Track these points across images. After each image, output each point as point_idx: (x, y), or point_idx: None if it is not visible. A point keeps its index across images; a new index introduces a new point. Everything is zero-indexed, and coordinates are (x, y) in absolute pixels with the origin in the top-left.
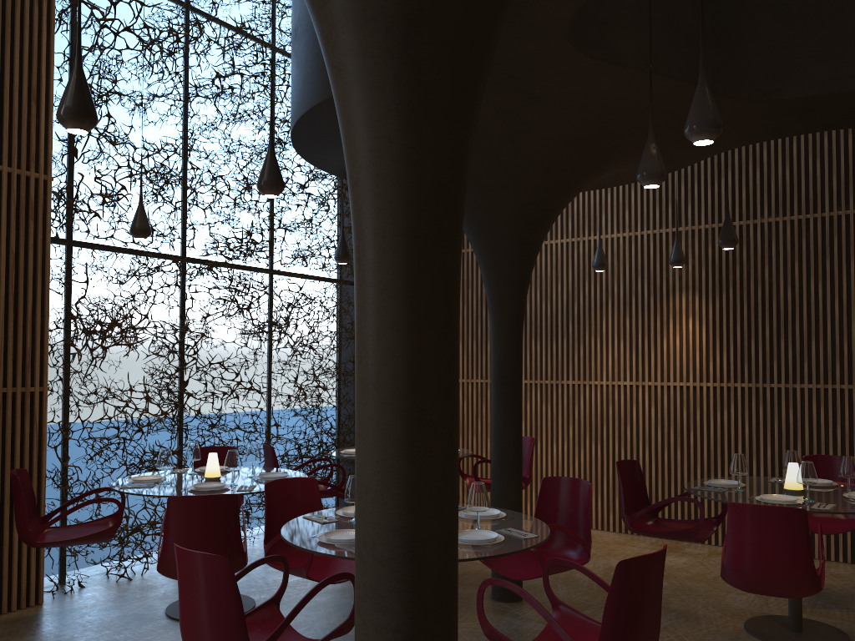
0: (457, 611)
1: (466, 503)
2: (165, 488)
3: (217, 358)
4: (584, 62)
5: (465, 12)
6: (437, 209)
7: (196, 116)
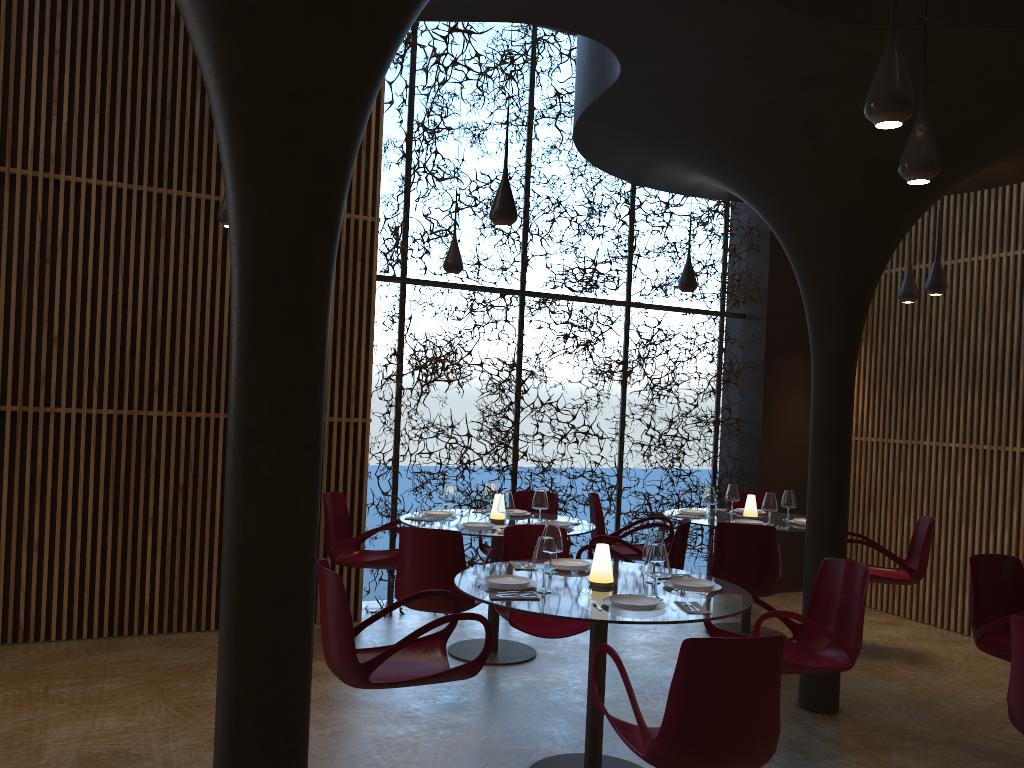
0: (298, 616)
1: (874, 597)
2: (441, 523)
3: (559, 399)
4: (836, 28)
5: (279, 69)
6: (270, 249)
7: (543, 139)
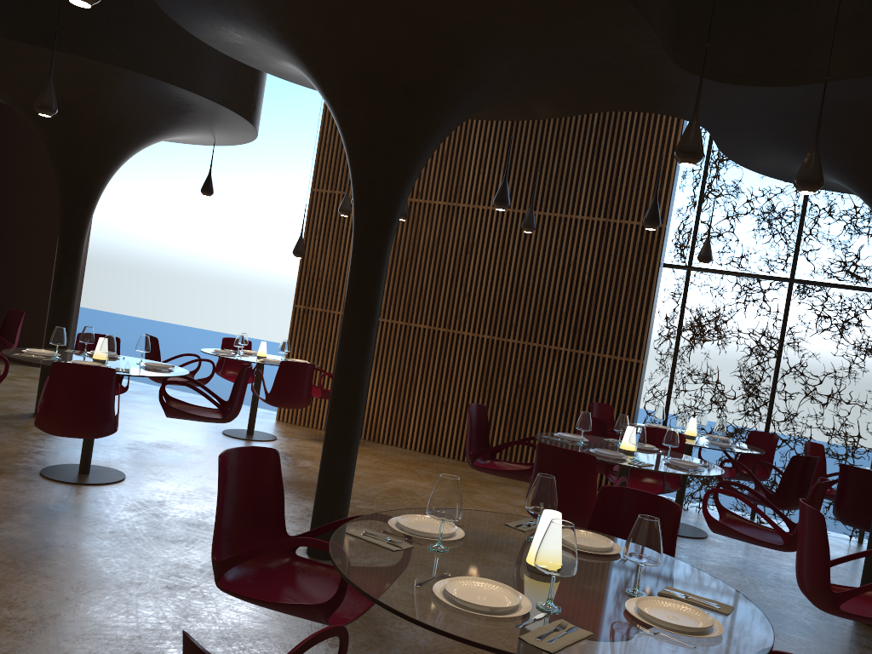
0: (351, 381)
1: None
2: None
3: (820, 368)
4: (788, 89)
5: (360, 174)
6: (357, 240)
7: None
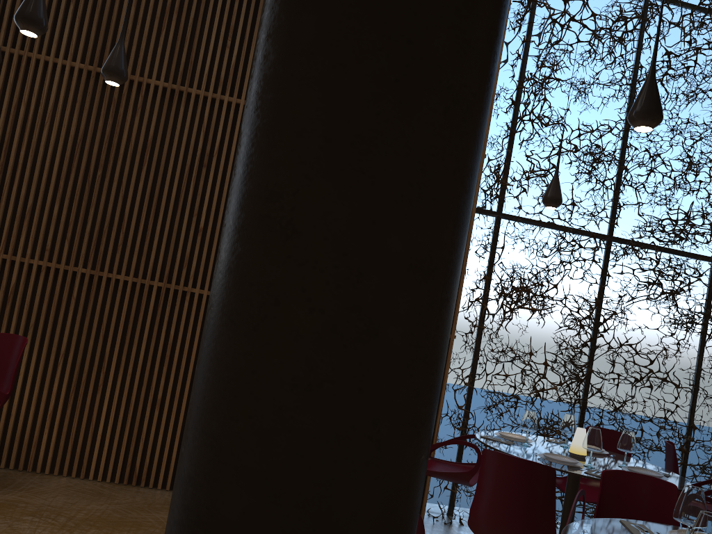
0: None
1: None
2: (518, 448)
3: (635, 343)
4: None
5: None
6: None
7: None
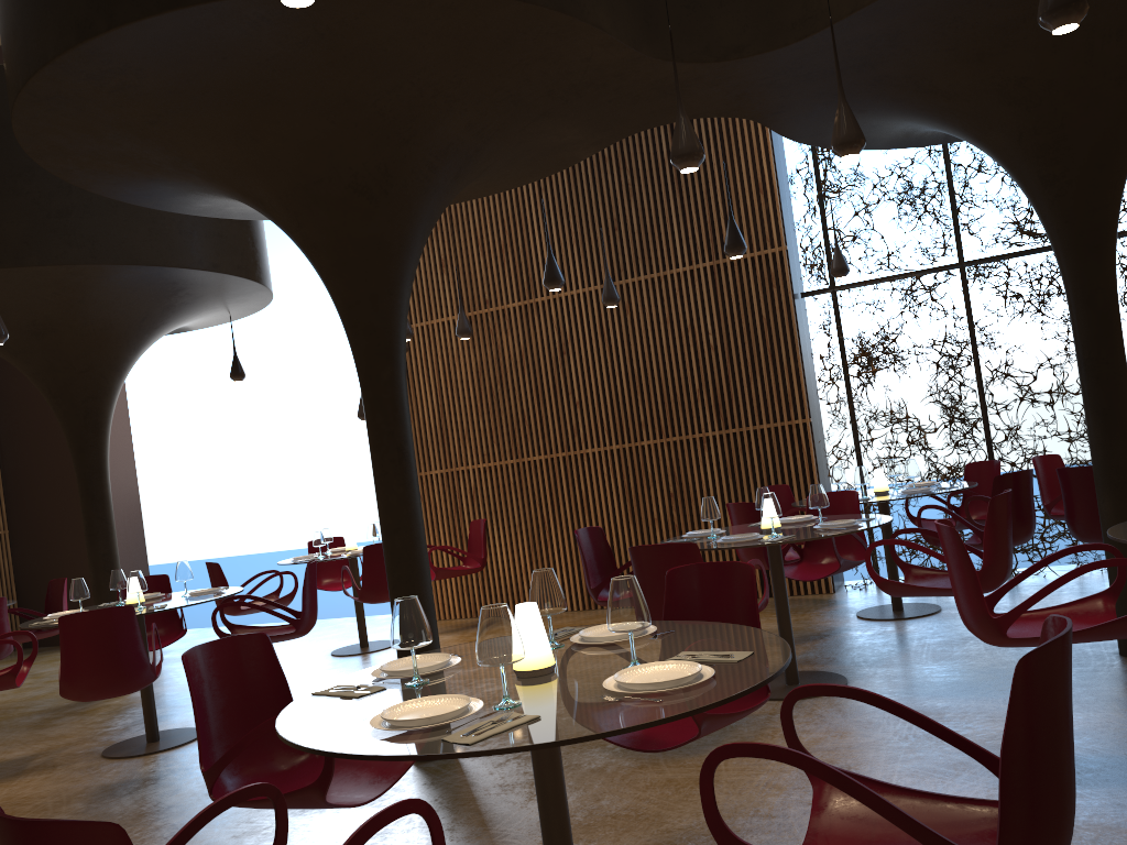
0: (402, 540)
1: None
2: None
3: (1032, 360)
4: (803, 44)
5: (341, 299)
6: (361, 375)
7: None
